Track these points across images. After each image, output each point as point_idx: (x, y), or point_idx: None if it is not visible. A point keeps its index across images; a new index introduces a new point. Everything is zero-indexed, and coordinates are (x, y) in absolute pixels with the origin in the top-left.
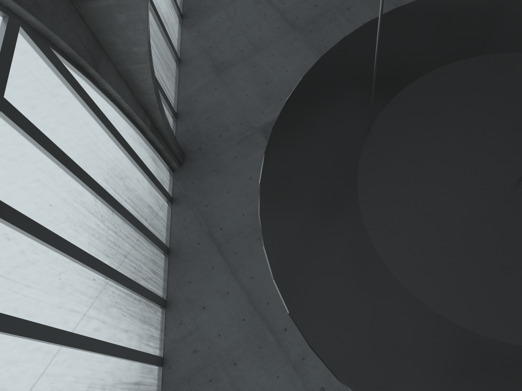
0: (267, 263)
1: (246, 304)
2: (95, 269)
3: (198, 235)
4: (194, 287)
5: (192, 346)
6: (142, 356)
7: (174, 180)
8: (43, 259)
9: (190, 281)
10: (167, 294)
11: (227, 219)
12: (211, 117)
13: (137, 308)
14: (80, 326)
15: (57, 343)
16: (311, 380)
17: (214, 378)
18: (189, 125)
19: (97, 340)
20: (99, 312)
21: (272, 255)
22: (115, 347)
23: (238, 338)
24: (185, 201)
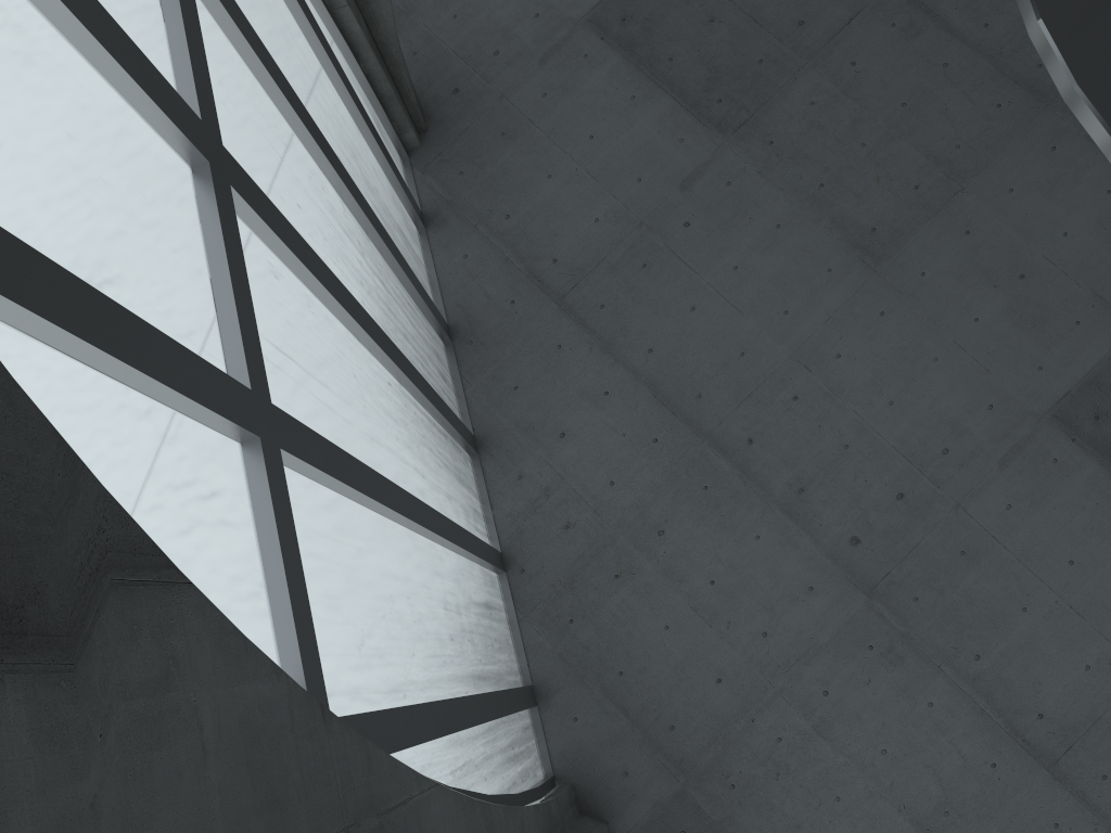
0: (1098, 120)
1: (653, 407)
2: (390, 358)
3: (507, 285)
4: (530, 396)
5: (559, 518)
6: (483, 549)
7: (415, 175)
8: (325, 329)
9: (517, 385)
10: (473, 422)
11: (563, 237)
12: (462, 14)
13: (447, 452)
14: (403, 482)
15: (398, 512)
16: (828, 527)
17: (625, 569)
18: (416, 40)
19: (433, 510)
20: (413, 456)
21: (1104, 100)
22: (454, 528)
23: (655, 480)
24: (455, 216)
